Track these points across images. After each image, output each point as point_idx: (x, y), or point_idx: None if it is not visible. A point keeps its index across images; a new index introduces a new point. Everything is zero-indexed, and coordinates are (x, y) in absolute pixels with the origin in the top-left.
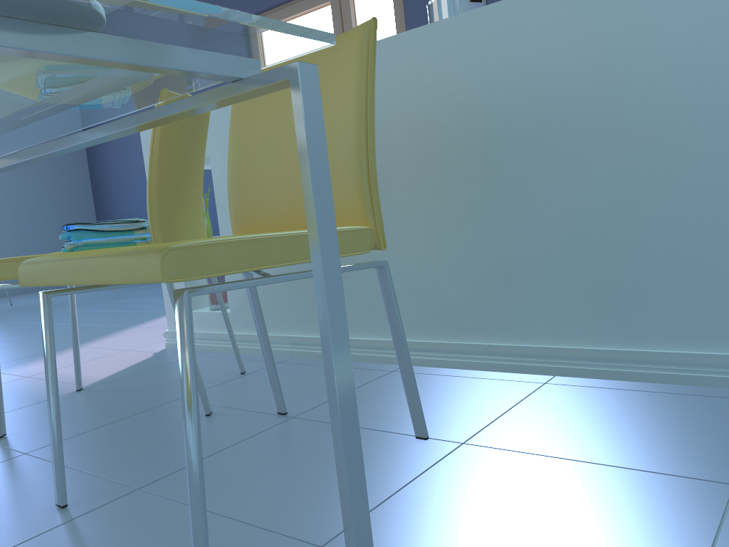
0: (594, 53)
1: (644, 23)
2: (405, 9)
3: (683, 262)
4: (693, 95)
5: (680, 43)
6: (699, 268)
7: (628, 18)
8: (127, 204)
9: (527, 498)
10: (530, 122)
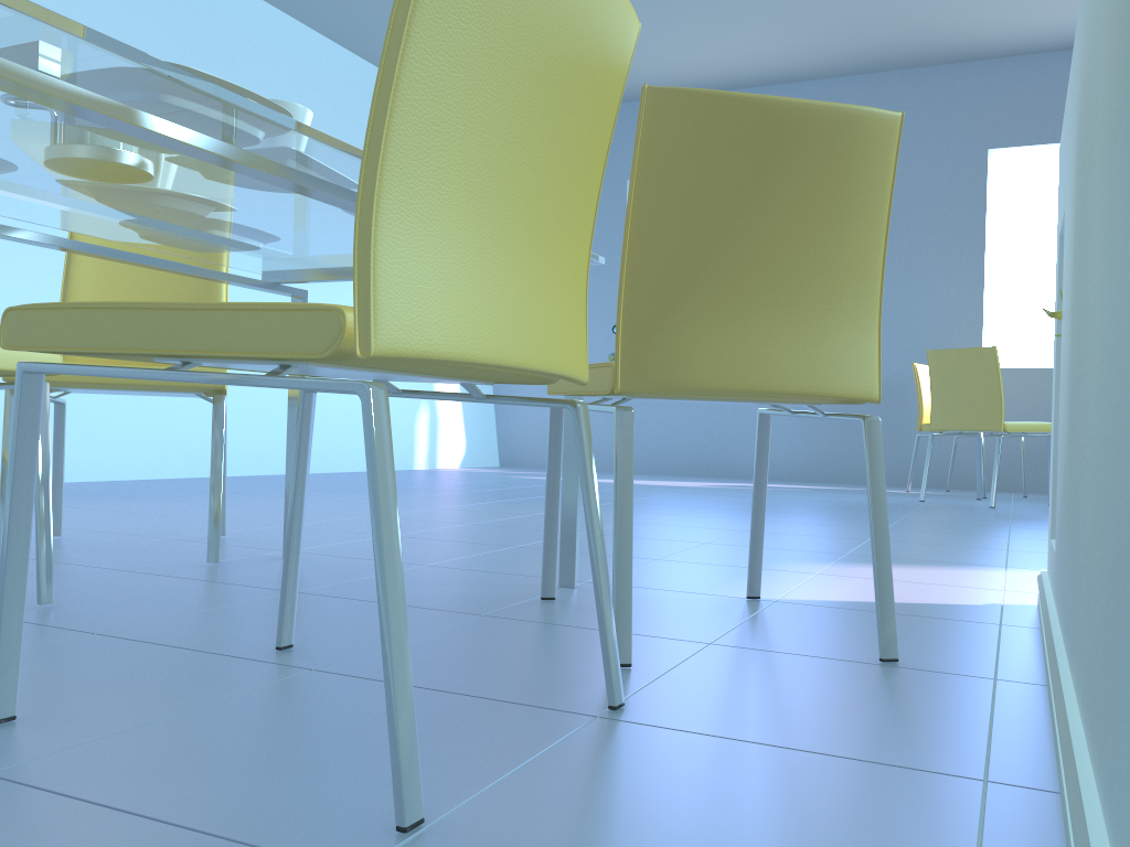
0: None
1: None
2: None
3: None
4: None
5: None
6: None
7: None
8: None
9: None
10: None
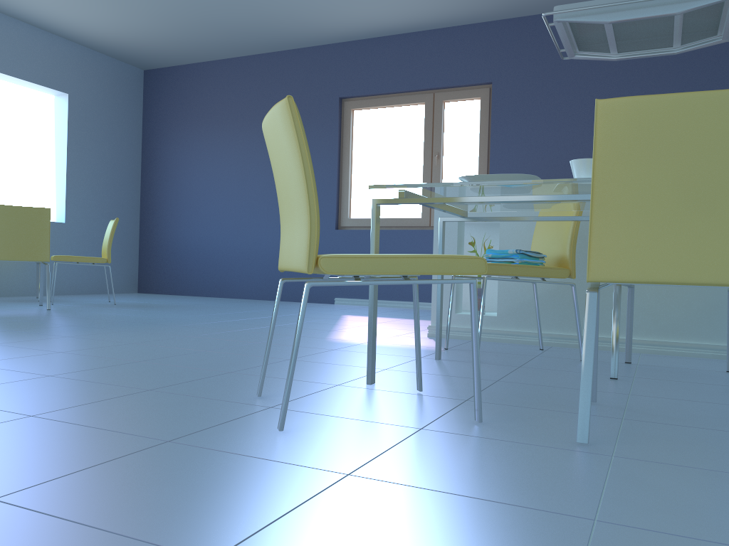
0: None
1: None
2: (491, 122)
3: None
4: None
5: None
6: None
7: None
8: (181, 227)
9: None
10: None
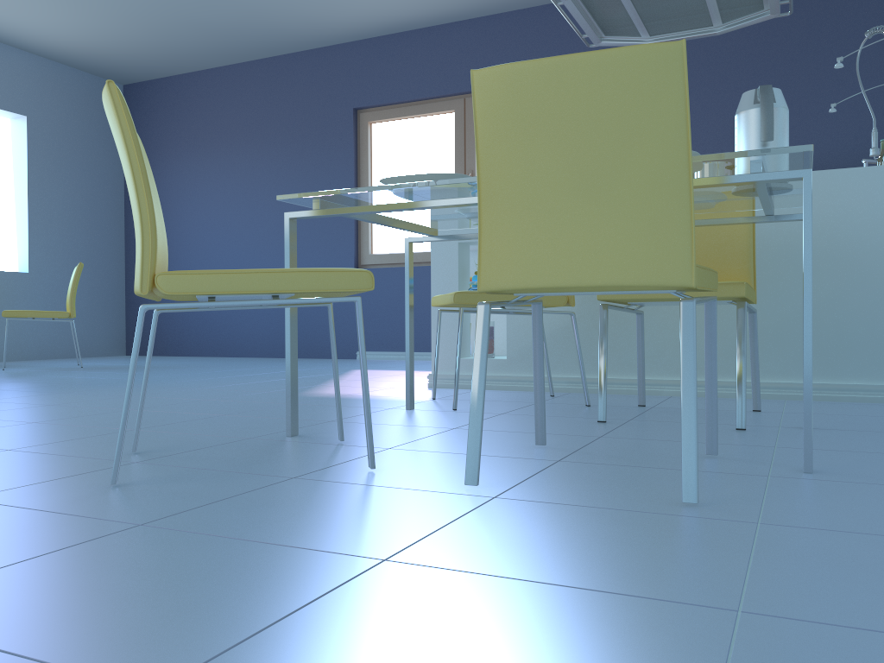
0: (826, 214)
1: (857, 202)
2: None
3: (870, 333)
4: (881, 244)
5: (876, 216)
6: (879, 337)
7: (848, 198)
8: None
9: (848, 420)
10: (781, 247)
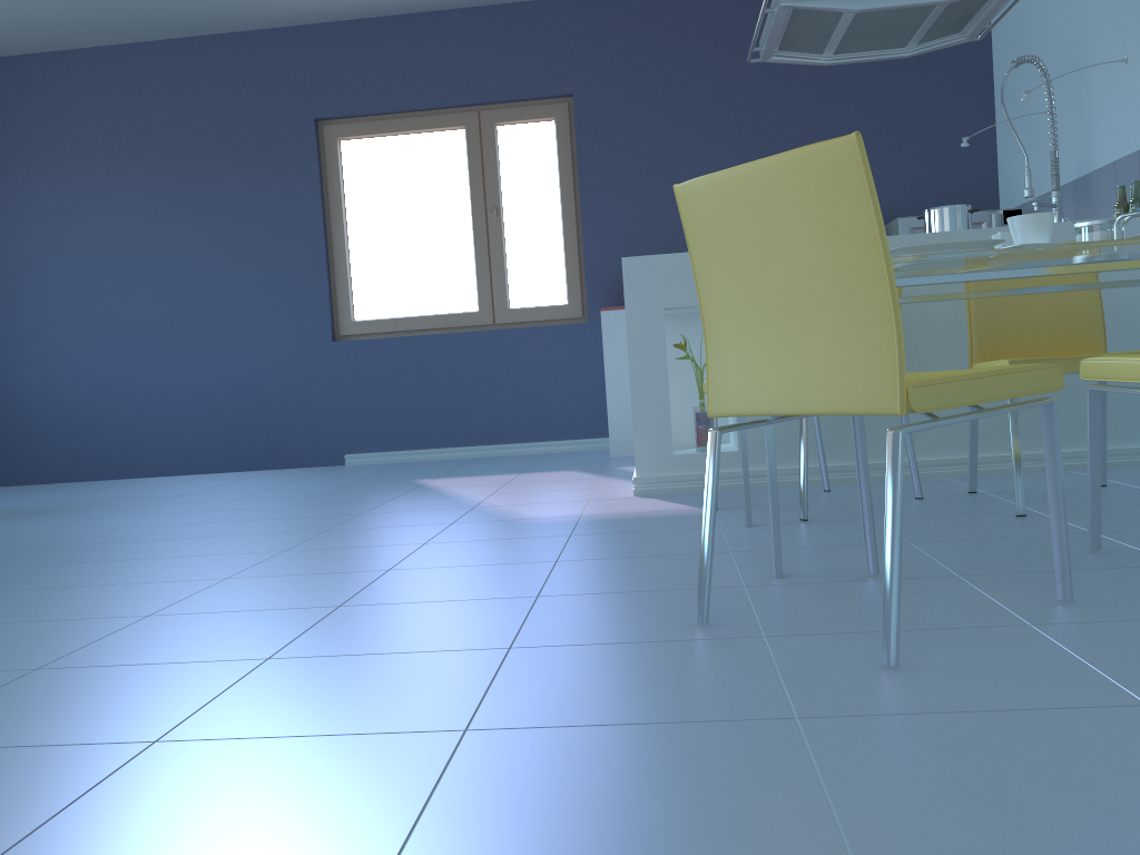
0: None
1: None
2: (578, 157)
3: None
4: None
5: None
6: None
7: None
8: (22, 361)
9: None
10: None
